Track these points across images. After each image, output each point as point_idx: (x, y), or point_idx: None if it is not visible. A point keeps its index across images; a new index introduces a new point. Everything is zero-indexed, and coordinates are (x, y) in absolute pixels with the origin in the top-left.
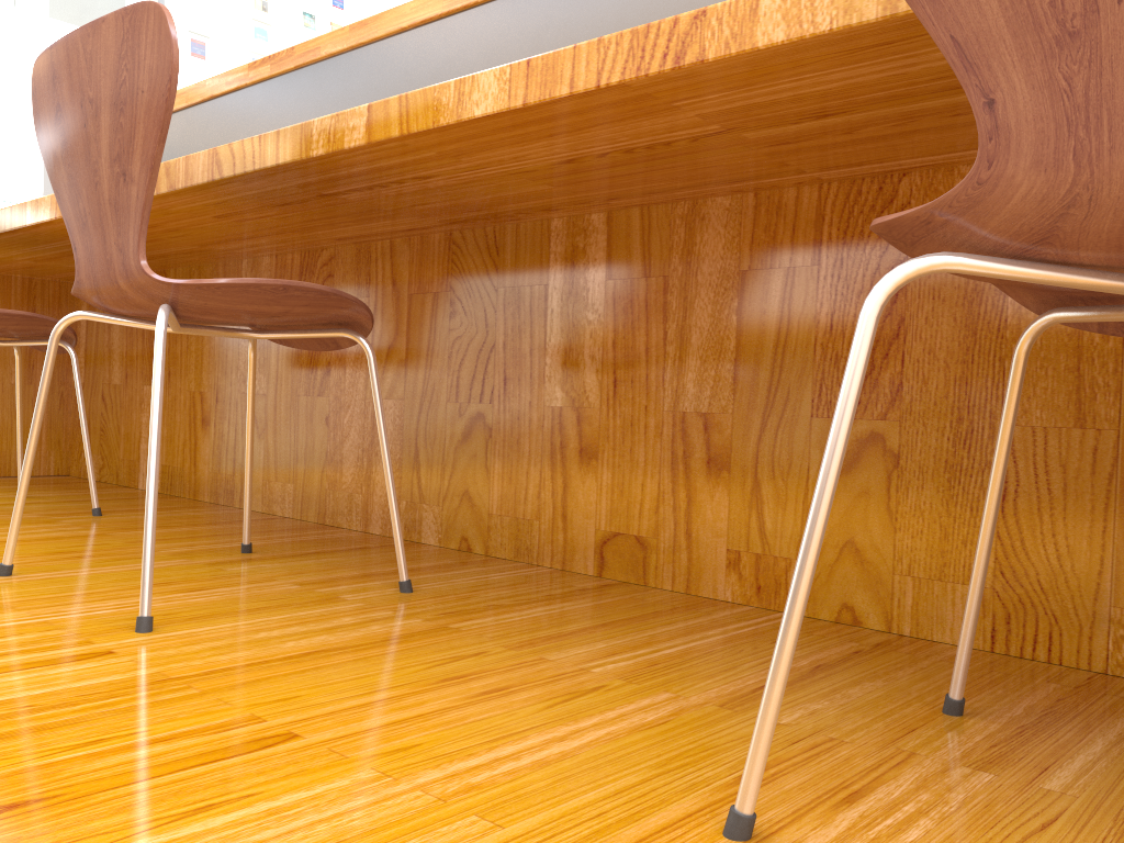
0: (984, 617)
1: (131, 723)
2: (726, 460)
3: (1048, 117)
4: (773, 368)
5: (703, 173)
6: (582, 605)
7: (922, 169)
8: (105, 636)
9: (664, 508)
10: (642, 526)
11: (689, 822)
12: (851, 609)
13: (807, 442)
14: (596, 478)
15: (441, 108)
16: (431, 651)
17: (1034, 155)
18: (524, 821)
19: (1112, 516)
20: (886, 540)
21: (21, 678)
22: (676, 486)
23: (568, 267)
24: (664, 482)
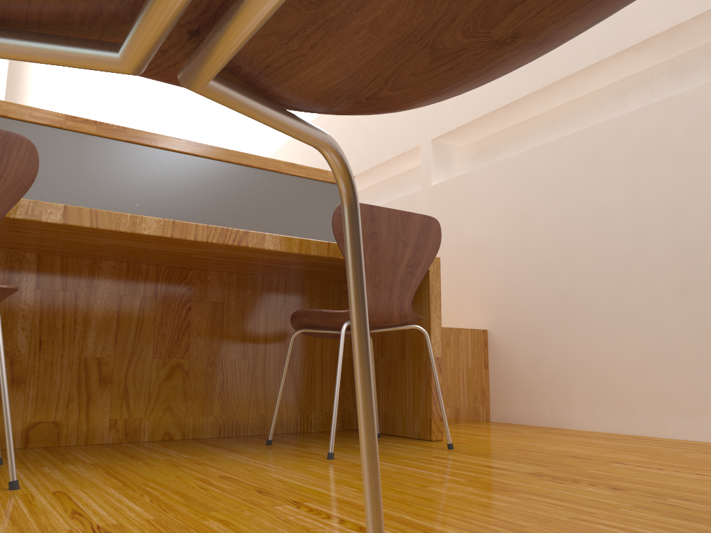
0: (217, 425)
1: (185, 486)
2: (110, 378)
3: (372, 298)
4: (135, 337)
5: (136, 256)
6: (82, 452)
7: (198, 269)
8: (14, 492)
9: (73, 405)
10: (58, 415)
11: (321, 460)
12: (169, 433)
13: (150, 368)
14: (24, 393)
15: (121, 223)
16: (132, 465)
17: (369, 305)
18: (311, 466)
19: (253, 386)
20: (183, 404)
21: (90, 497)
22: (80, 393)
23: (6, 278)
24: (73, 392)
